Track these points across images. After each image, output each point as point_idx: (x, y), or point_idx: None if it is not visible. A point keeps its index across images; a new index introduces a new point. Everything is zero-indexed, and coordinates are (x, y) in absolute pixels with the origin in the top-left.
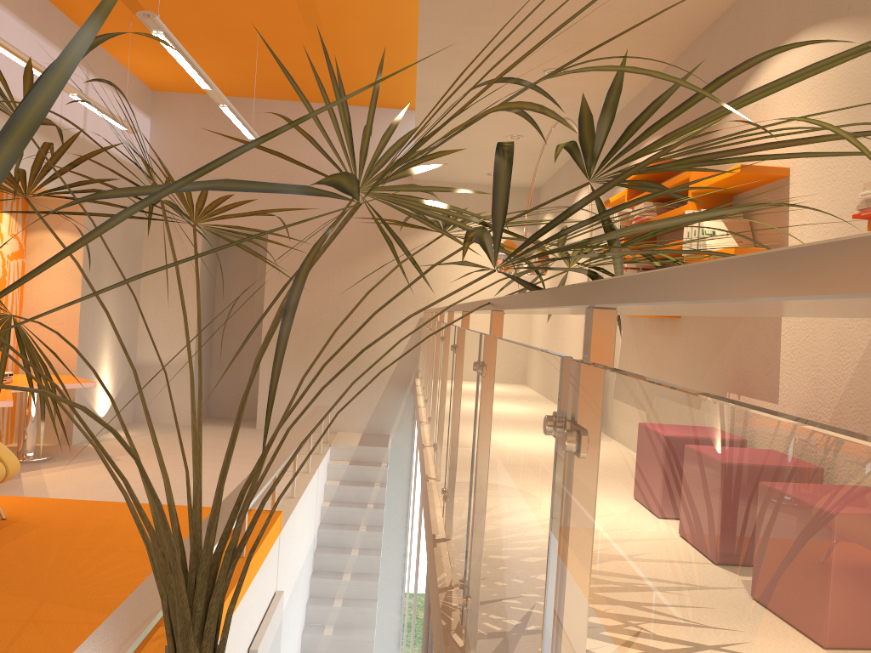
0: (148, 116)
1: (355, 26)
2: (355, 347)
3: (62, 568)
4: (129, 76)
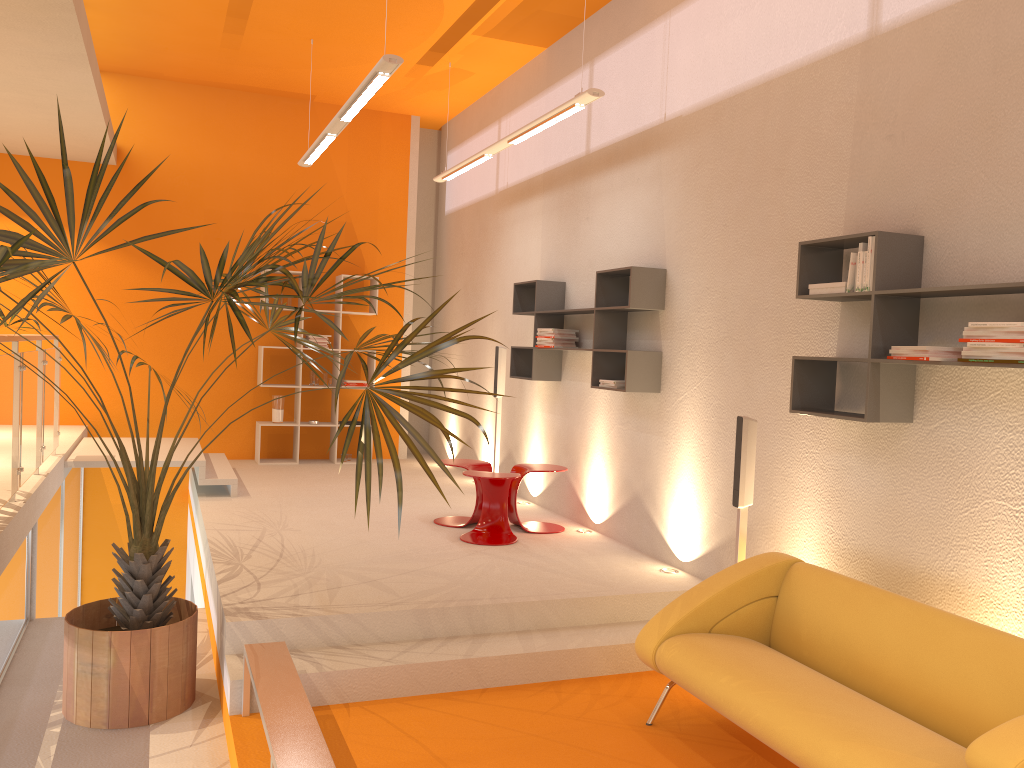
0: None
1: None
2: None
3: None
4: None
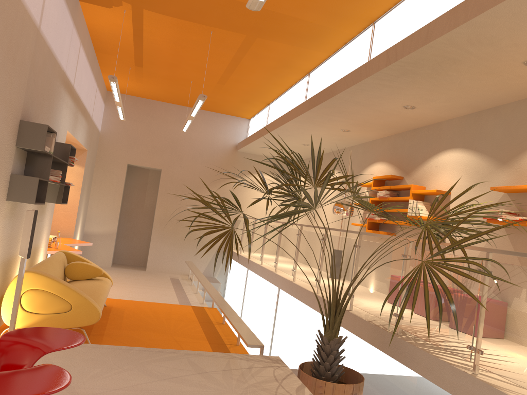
0: (104, 103)
1: (240, 87)
2: (201, 232)
3: (160, 325)
4: (104, 85)
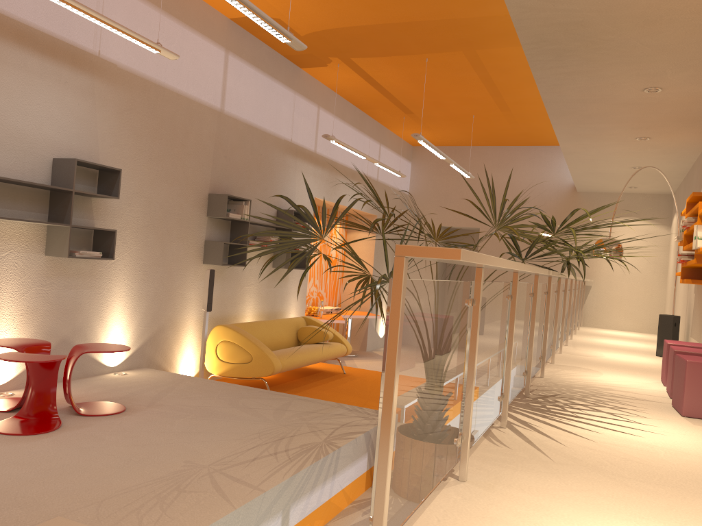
0: (410, 161)
1: (530, 108)
2: None
3: (373, 392)
4: (400, 141)
